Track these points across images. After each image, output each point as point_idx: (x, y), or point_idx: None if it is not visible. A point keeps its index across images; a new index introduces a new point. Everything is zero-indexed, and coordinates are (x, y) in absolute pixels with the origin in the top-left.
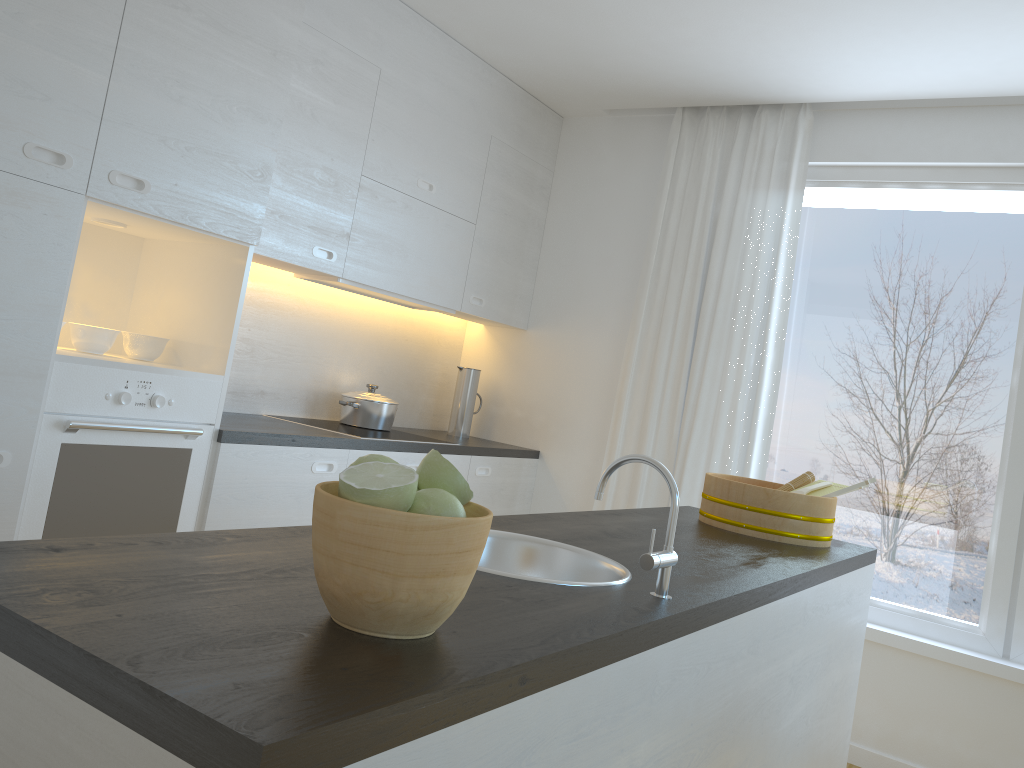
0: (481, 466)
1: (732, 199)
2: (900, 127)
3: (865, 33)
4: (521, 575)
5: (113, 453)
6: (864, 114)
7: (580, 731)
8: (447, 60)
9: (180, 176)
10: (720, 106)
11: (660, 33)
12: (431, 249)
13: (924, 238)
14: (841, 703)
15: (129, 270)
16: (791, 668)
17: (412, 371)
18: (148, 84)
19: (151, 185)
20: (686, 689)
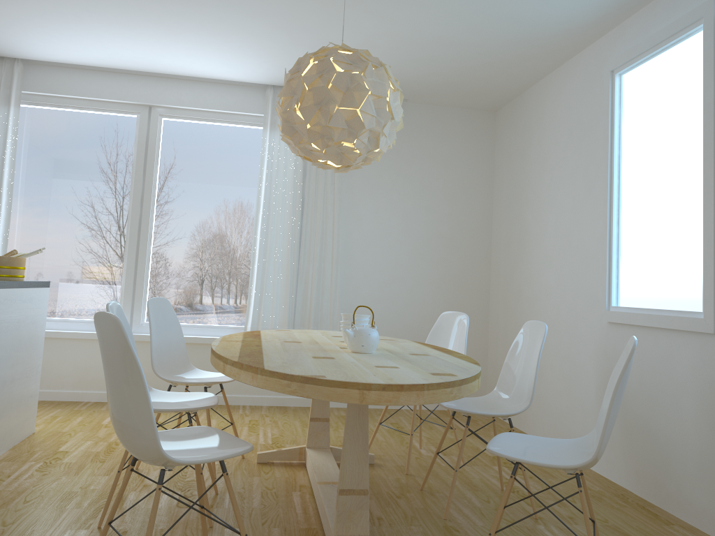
0: None
1: None
2: (71, 77)
3: (39, 31)
4: None
5: None
6: (52, 68)
7: None
8: None
9: None
10: None
11: None
12: None
13: (87, 136)
14: (32, 349)
15: None
16: None
17: None
18: None
19: None
20: None
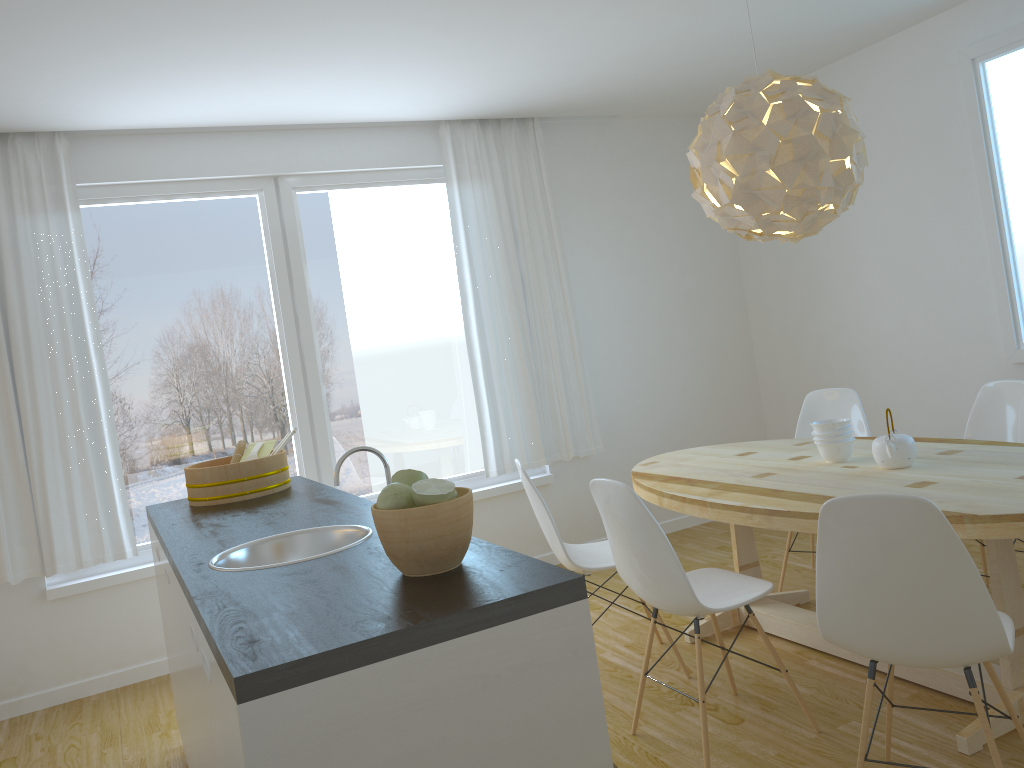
0: None
1: (9, 226)
2: (149, 150)
3: (153, 86)
4: (351, 544)
5: None
6: (114, 139)
7: None
8: None
9: None
10: None
11: None
12: None
13: (189, 239)
14: None
15: None
16: None
17: None
18: None
19: None
20: None
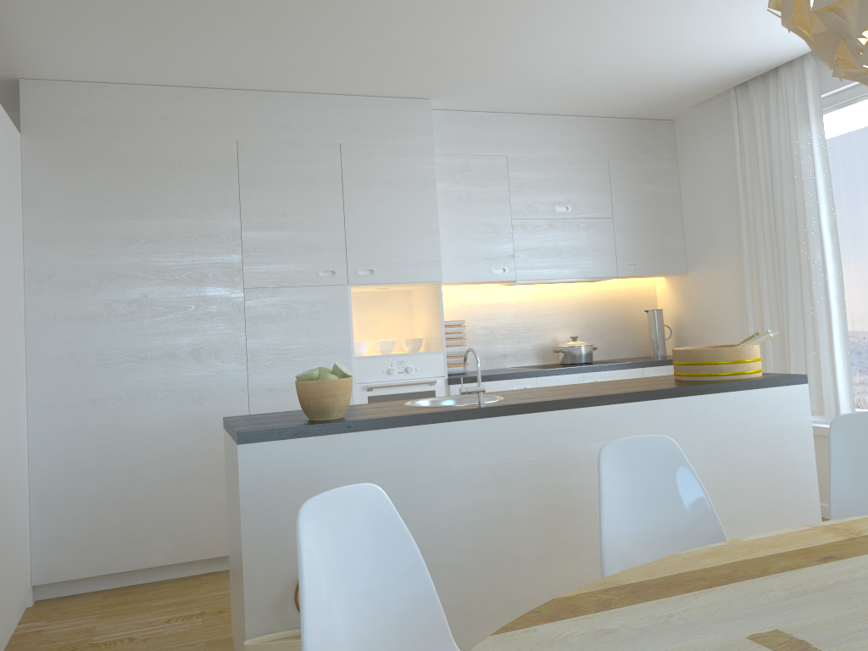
0: (654, 373)
1: (778, 141)
2: None
3: (762, 18)
4: (424, 405)
5: (393, 397)
6: None
7: (396, 448)
8: (555, 129)
9: (390, 261)
10: (756, 77)
11: (650, 68)
12: (579, 244)
13: None
14: (777, 477)
15: (407, 307)
16: None
17: (615, 321)
18: (362, 225)
19: (376, 270)
20: (492, 442)
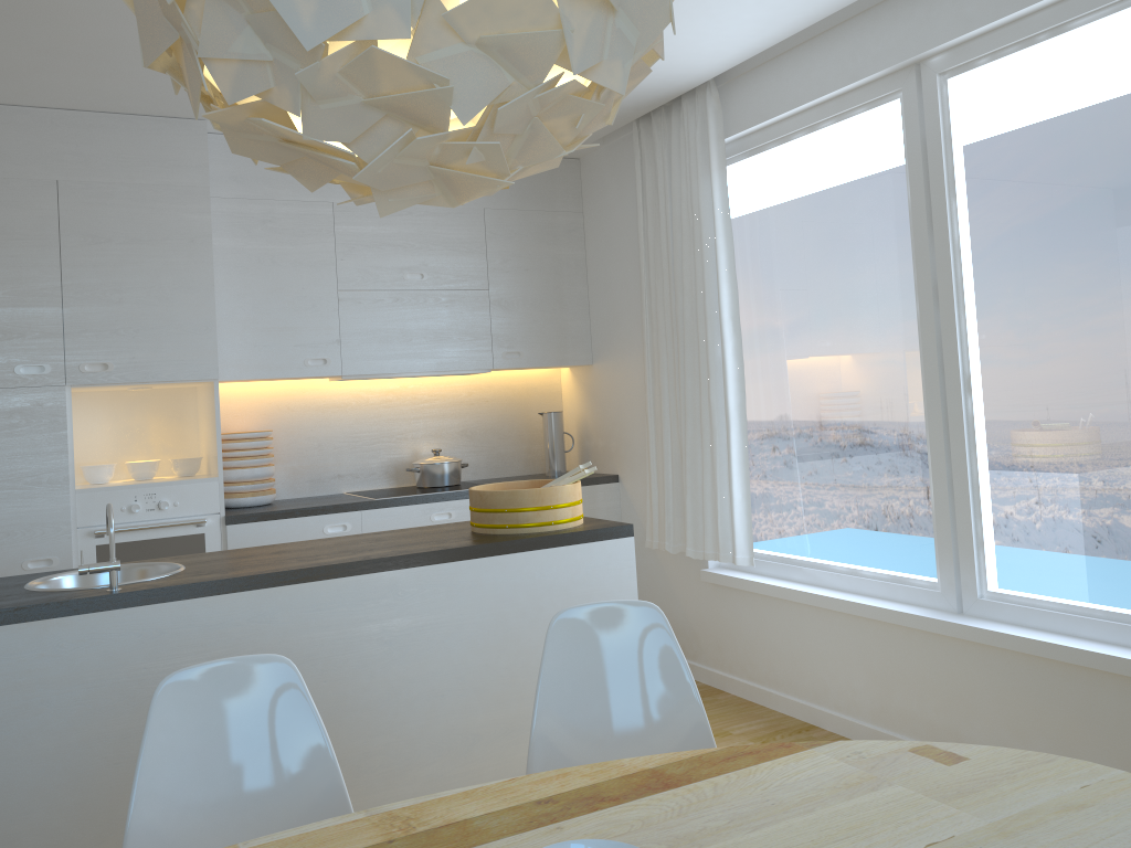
0: None
1: (680, 196)
2: (781, 75)
3: None
4: (40, 588)
5: (138, 546)
6: (755, 73)
7: None
8: None
9: (136, 351)
10: (659, 108)
11: None
12: (438, 326)
13: (831, 180)
14: None
15: (191, 412)
16: (380, 633)
17: (502, 426)
18: (92, 300)
19: (114, 364)
20: (121, 645)
